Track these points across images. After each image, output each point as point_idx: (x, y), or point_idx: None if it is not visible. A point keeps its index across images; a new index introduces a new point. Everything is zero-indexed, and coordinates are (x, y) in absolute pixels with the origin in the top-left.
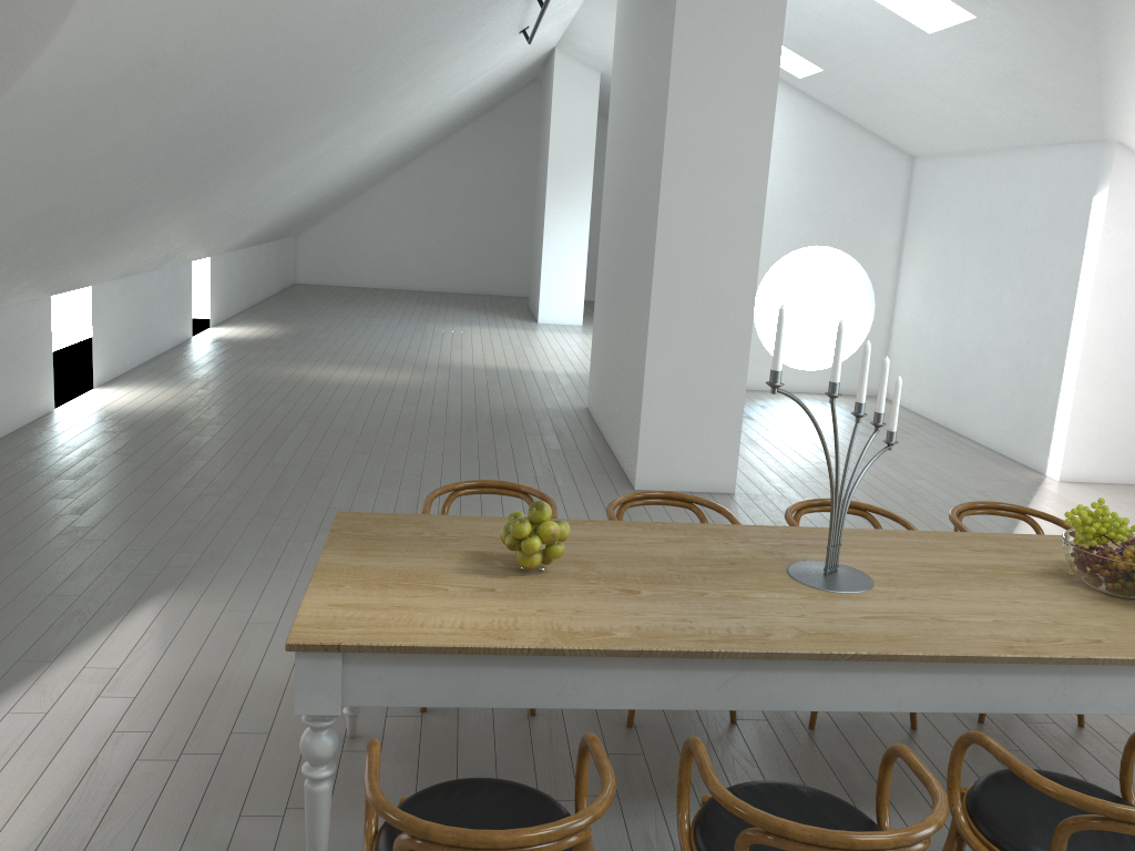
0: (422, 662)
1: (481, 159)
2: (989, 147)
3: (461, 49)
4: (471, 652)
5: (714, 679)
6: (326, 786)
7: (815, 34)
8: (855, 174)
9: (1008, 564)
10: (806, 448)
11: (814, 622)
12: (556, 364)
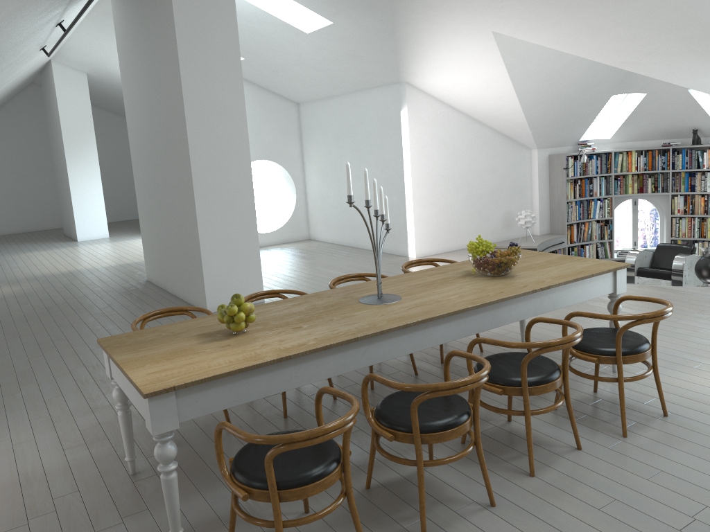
0: (218, 384)
1: (3, 140)
2: (340, 93)
3: (10, 62)
4: (245, 370)
5: (359, 352)
6: (175, 474)
7: (239, 38)
8: (269, 117)
9: (447, 276)
10: (287, 271)
11: (390, 315)
12: (109, 261)
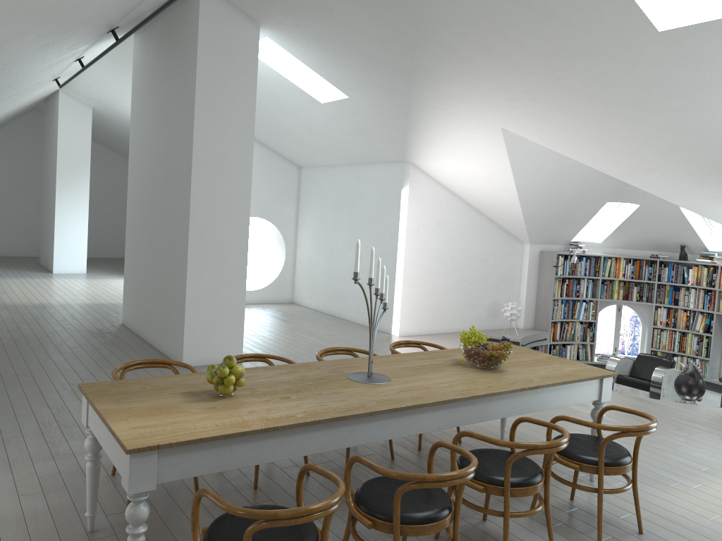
0: (202, 448)
1: None
2: (344, 163)
3: (22, 89)
4: (231, 436)
5: (345, 431)
6: (143, 537)
7: None
8: (270, 176)
9: (436, 363)
10: (267, 333)
11: (379, 396)
12: (84, 298)
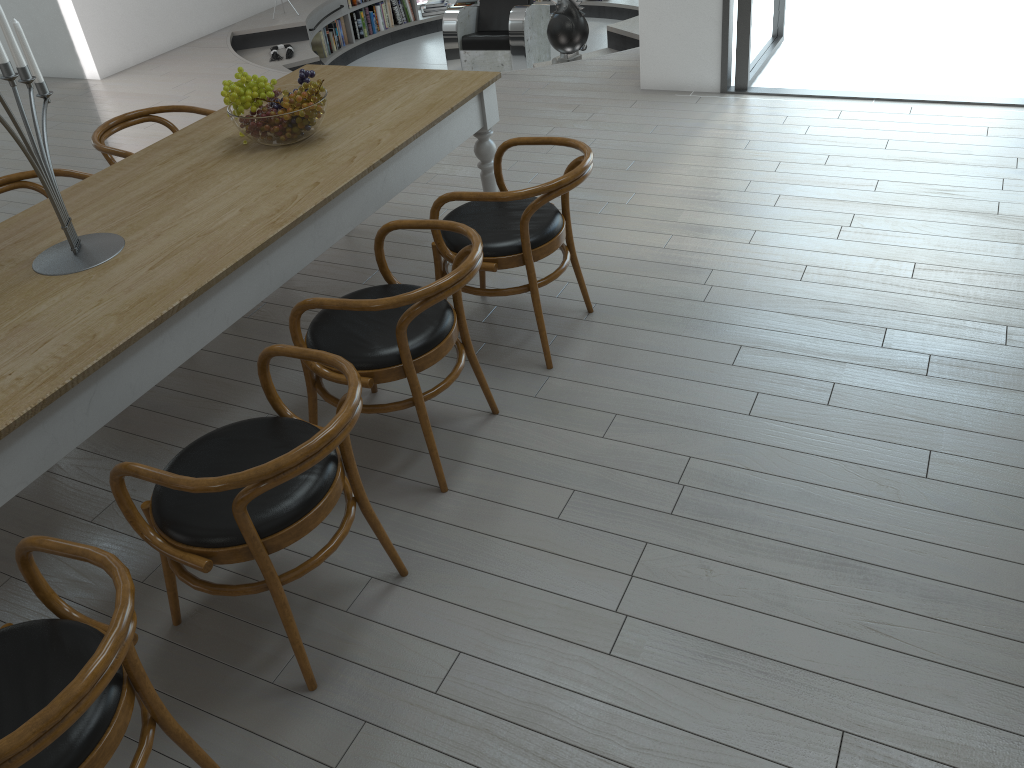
0: None
1: None
2: None
3: None
4: None
5: (79, 407)
6: None
7: None
8: None
9: (198, 161)
10: None
11: (117, 299)
12: None
